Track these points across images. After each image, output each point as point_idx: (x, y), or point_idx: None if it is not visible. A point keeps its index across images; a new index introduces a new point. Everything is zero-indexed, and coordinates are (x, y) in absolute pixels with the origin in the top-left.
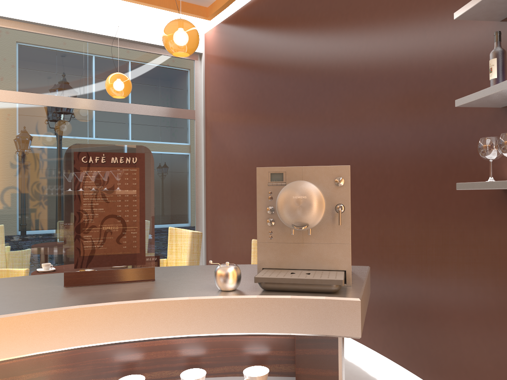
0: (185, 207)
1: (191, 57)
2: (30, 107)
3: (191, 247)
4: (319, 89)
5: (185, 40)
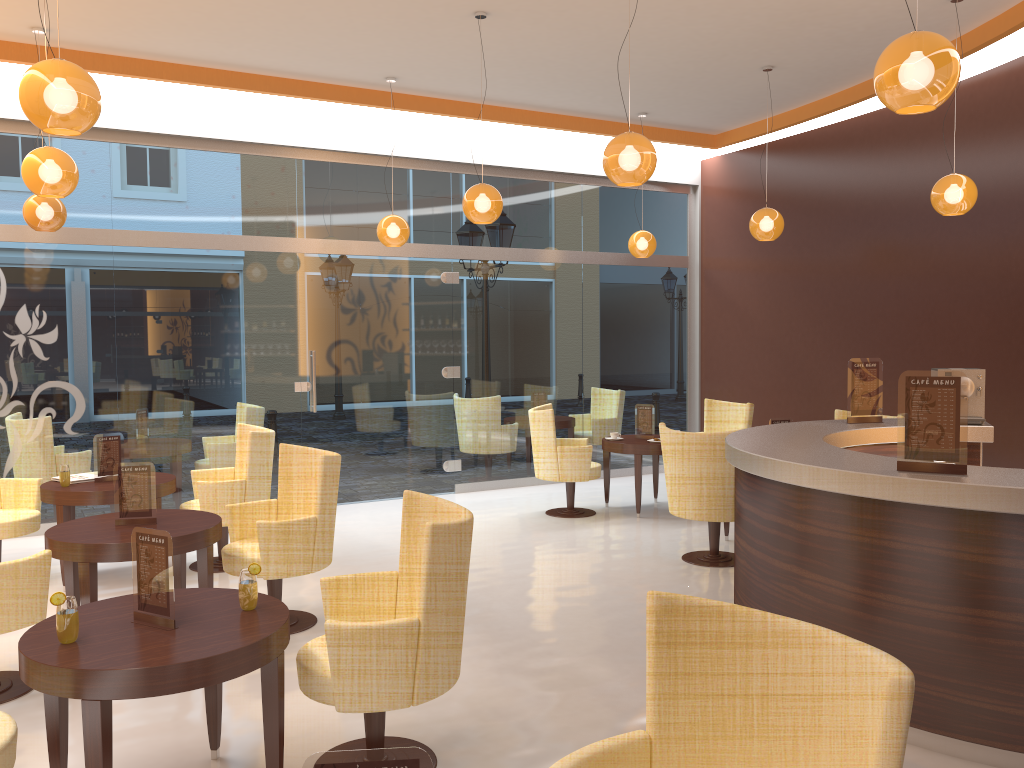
0: (677, 375)
1: (685, 191)
2: (531, 265)
3: (749, 418)
4: (881, 259)
5: (776, 230)
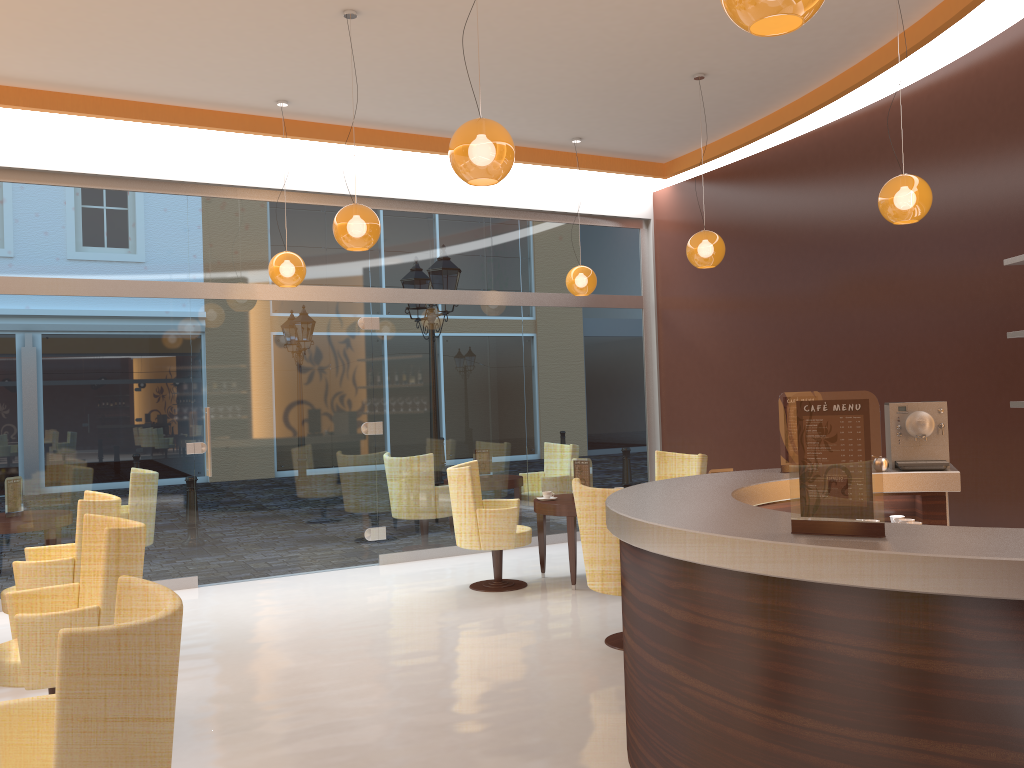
0: (635, 426)
1: (636, 225)
2: (462, 308)
3: (701, 471)
4: (843, 287)
5: (715, 255)
